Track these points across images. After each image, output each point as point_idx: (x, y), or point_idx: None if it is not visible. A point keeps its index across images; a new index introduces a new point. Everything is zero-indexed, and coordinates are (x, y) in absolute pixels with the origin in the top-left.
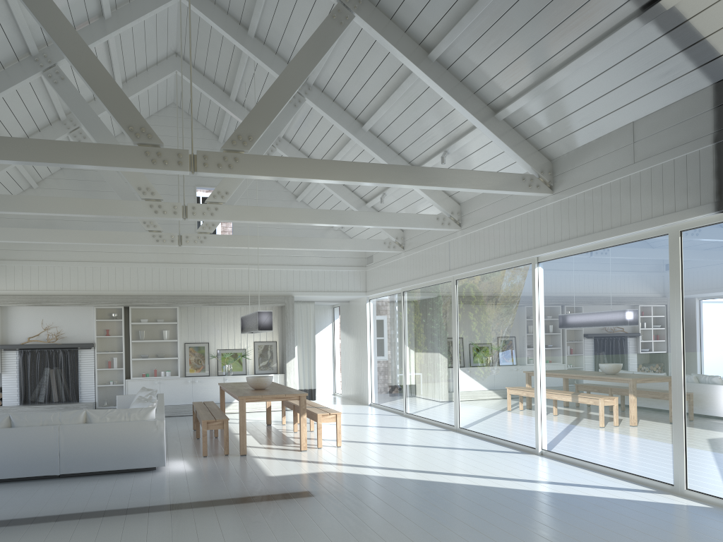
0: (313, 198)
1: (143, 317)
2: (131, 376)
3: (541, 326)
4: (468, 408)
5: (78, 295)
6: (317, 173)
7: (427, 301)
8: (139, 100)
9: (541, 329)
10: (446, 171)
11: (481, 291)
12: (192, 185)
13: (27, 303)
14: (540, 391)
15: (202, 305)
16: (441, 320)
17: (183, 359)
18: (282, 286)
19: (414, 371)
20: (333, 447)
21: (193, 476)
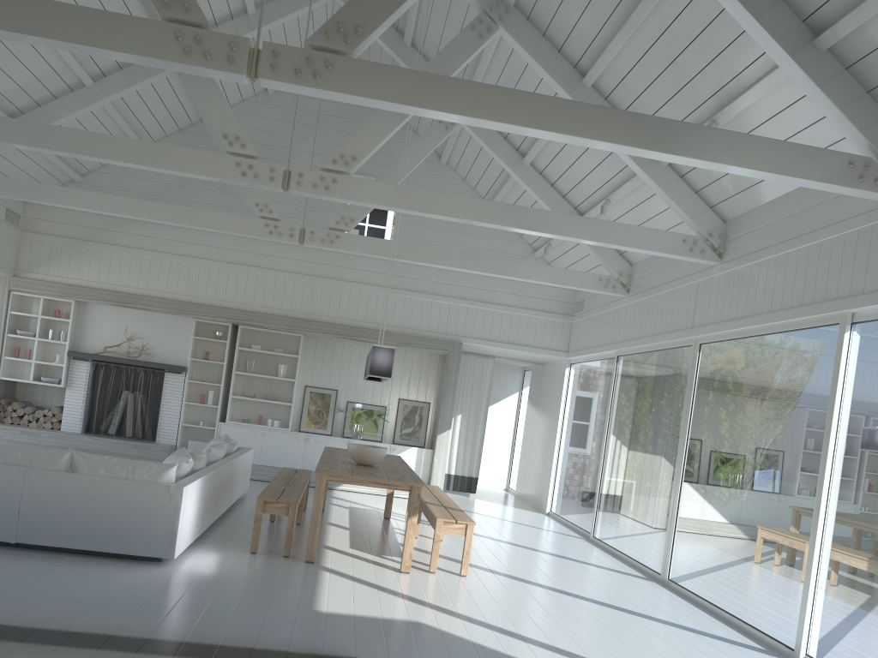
0: None
1: (258, 342)
2: (227, 419)
3: (841, 437)
4: (687, 551)
5: (176, 300)
6: (467, 105)
7: (650, 374)
8: (286, 41)
9: (840, 442)
10: (705, 130)
11: (738, 366)
12: None
13: (110, 302)
14: (819, 551)
15: (334, 338)
16: (667, 406)
17: (301, 407)
18: (448, 327)
19: (615, 477)
20: (454, 574)
21: (203, 584)
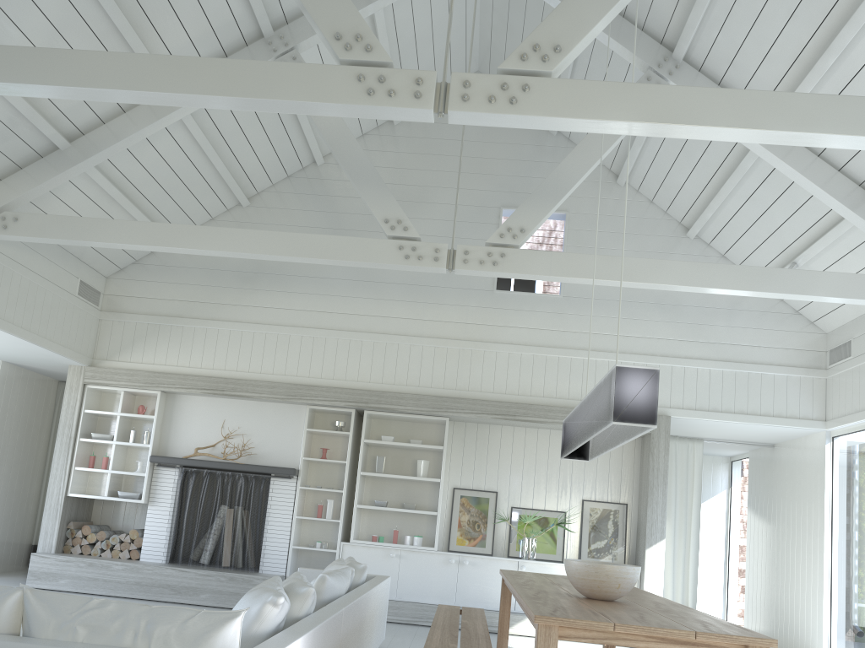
0: (724, 224)
1: (389, 434)
2: (352, 537)
3: None
4: None
5: (284, 383)
6: None
7: None
8: (416, 41)
9: None
10: None
11: None
12: (495, 206)
13: (203, 390)
14: None
15: (491, 419)
16: None
17: (448, 518)
18: None
19: None
20: None
21: None
